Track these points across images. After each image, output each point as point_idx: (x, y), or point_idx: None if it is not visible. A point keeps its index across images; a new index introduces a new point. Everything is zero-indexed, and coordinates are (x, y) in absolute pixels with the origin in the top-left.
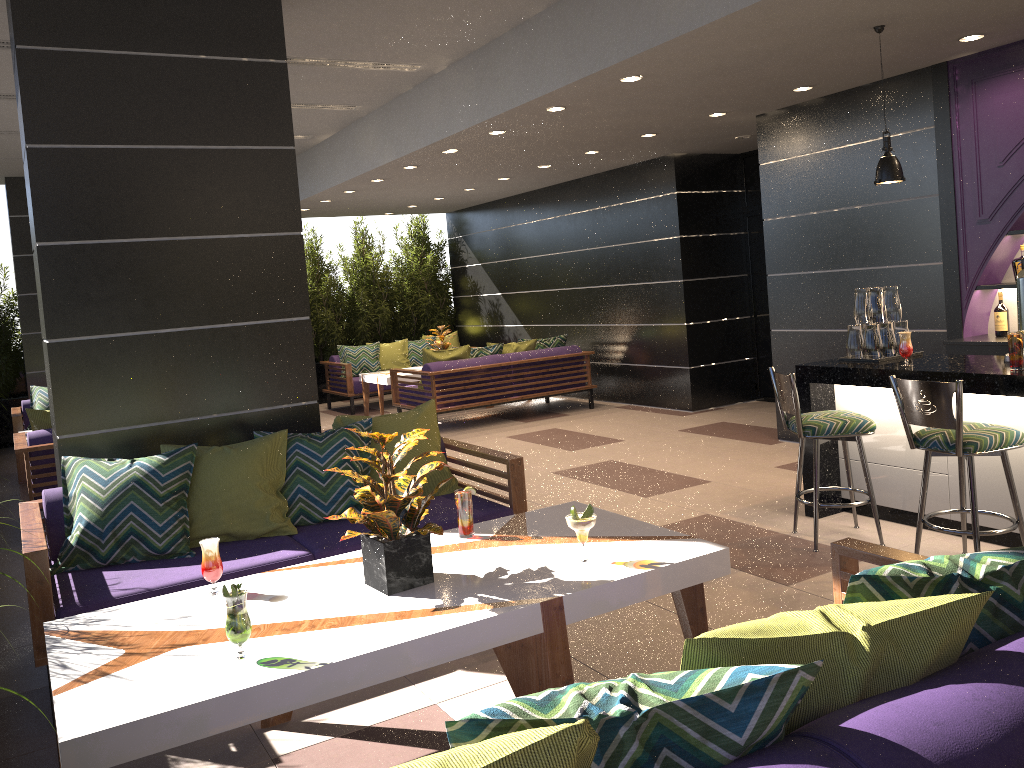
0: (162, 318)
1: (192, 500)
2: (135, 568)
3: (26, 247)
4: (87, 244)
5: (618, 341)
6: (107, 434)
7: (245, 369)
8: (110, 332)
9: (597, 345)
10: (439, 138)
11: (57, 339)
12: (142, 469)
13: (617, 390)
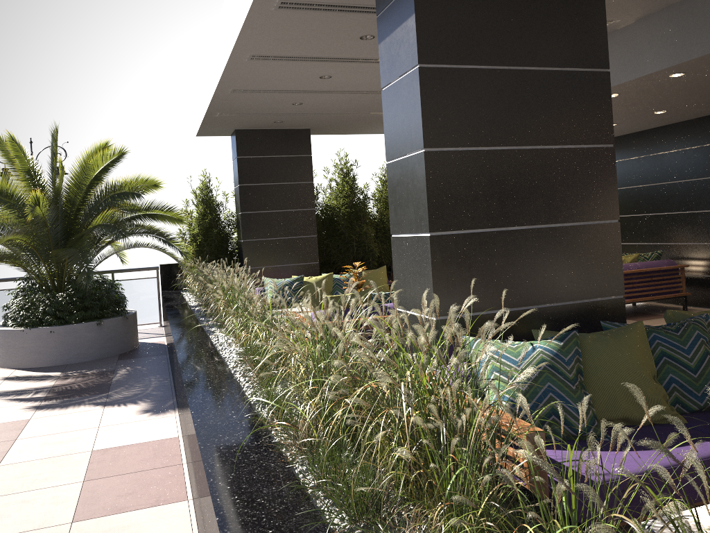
0: (511, 217)
1: (585, 384)
2: (566, 448)
3: (246, 179)
4: (459, 151)
5: (707, 257)
6: (470, 317)
7: (570, 265)
8: (474, 228)
9: (682, 260)
10: (619, 82)
11: (436, 232)
12: (546, 352)
13: (704, 297)
